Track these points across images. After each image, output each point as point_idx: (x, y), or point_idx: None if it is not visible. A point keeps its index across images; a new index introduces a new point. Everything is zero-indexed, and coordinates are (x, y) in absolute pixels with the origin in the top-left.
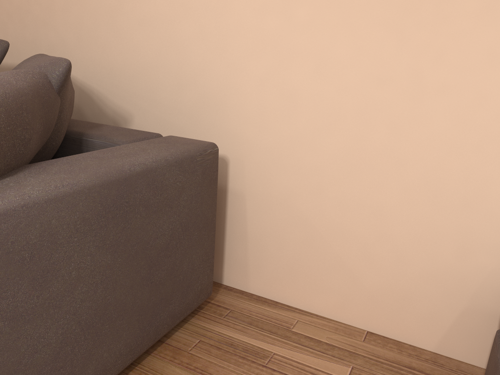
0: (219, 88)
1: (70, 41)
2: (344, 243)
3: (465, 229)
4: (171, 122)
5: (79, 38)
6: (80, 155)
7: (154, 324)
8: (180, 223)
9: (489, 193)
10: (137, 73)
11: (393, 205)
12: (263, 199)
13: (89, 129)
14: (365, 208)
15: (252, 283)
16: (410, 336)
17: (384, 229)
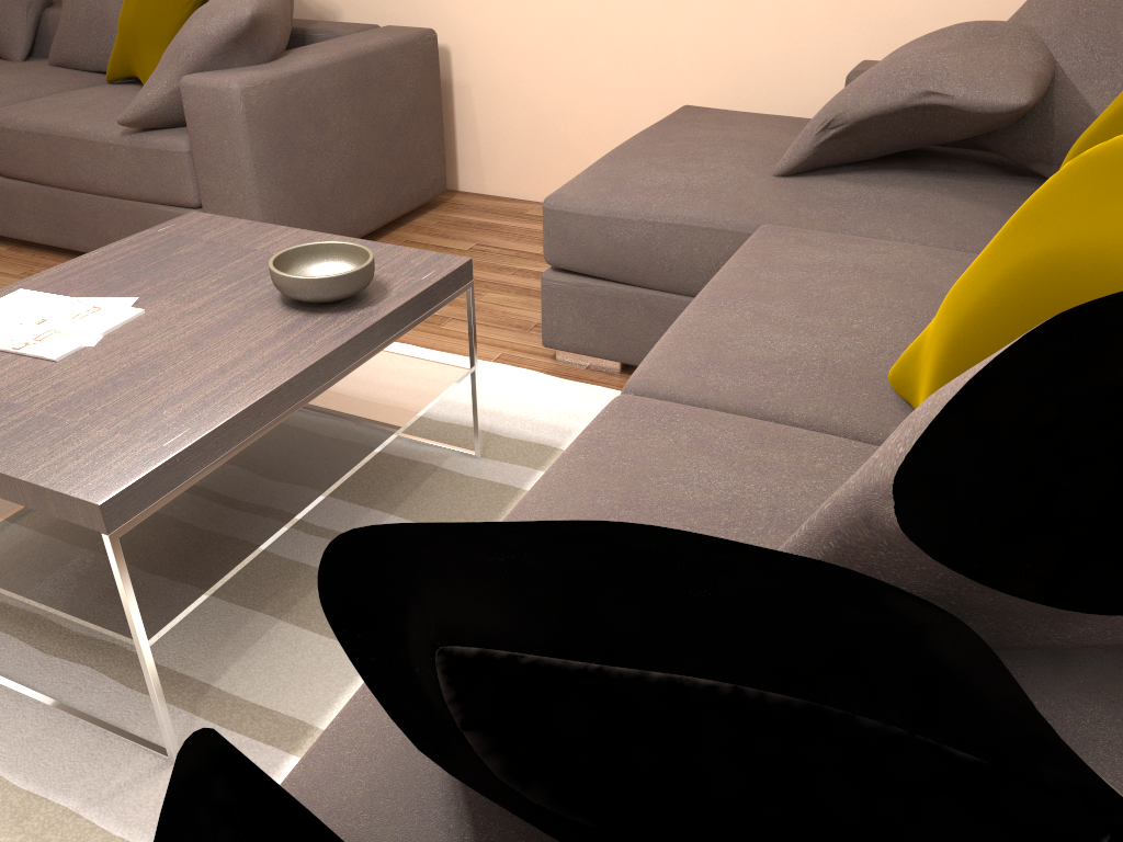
0: None
1: None
2: (568, 123)
3: (663, 92)
4: (386, 14)
5: None
6: (320, 43)
7: (396, 197)
8: (409, 106)
9: (677, 54)
10: None
11: (605, 77)
12: (489, 88)
13: (308, 25)
14: (582, 84)
15: (488, 184)
16: None
17: (600, 102)
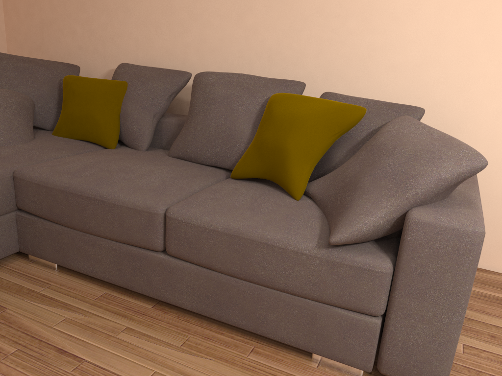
0: (456, 117)
1: (318, 77)
2: None
3: None
4: None
5: (327, 75)
6: None
7: None
8: None
9: None
10: None
11: None
12: (484, 196)
13: None
14: None
15: None
16: None
17: None
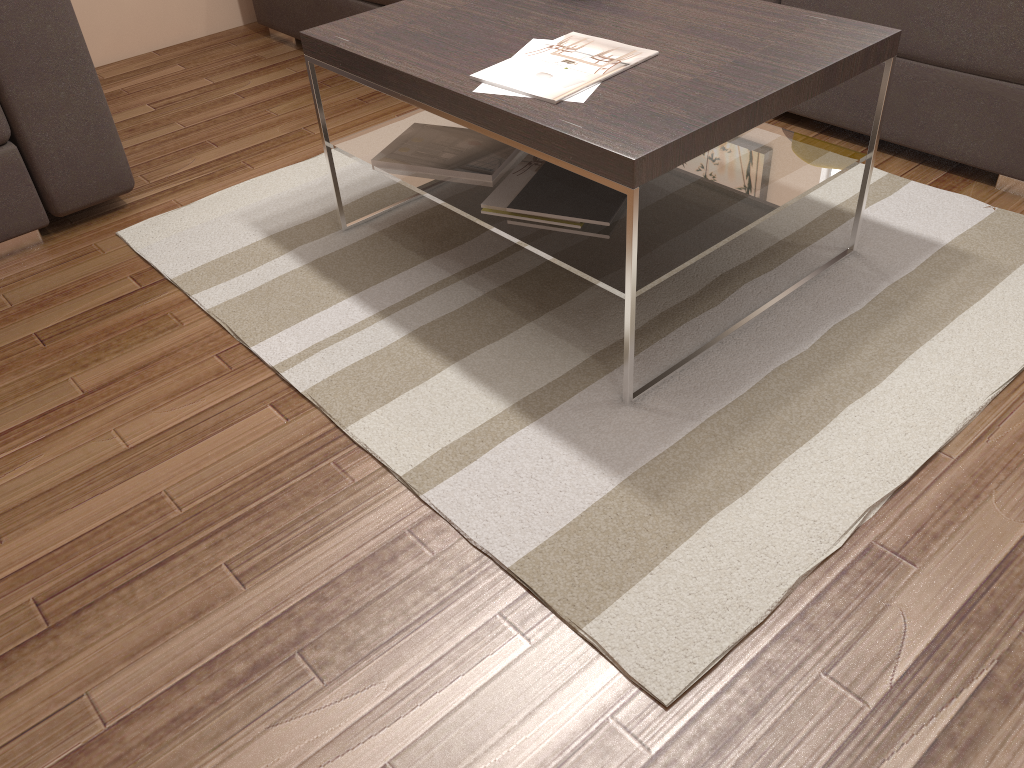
0: None
1: None
2: None
3: None
4: None
5: None
6: None
7: None
8: None
9: None
10: None
11: None
12: None
13: None
14: None
15: None
16: (185, 32)
17: None
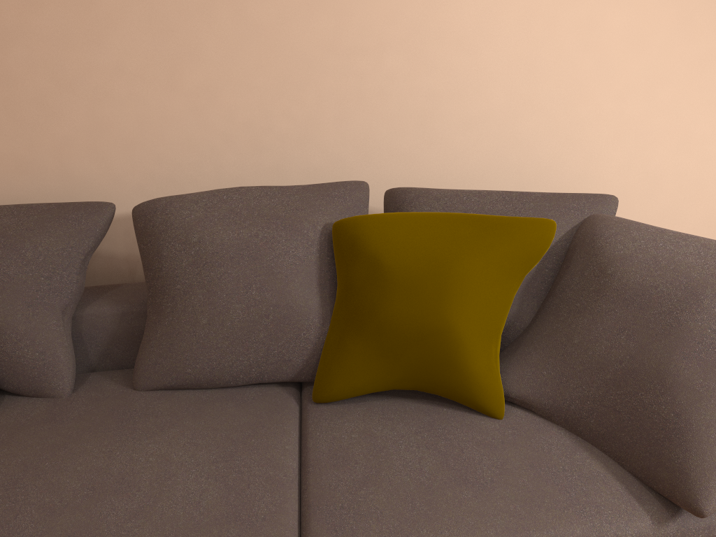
0: (573, 181)
1: (349, 160)
2: None
3: None
4: None
5: (366, 153)
6: None
7: None
8: None
9: None
10: (461, 184)
11: None
12: None
13: None
14: None
15: None
16: None
17: None
